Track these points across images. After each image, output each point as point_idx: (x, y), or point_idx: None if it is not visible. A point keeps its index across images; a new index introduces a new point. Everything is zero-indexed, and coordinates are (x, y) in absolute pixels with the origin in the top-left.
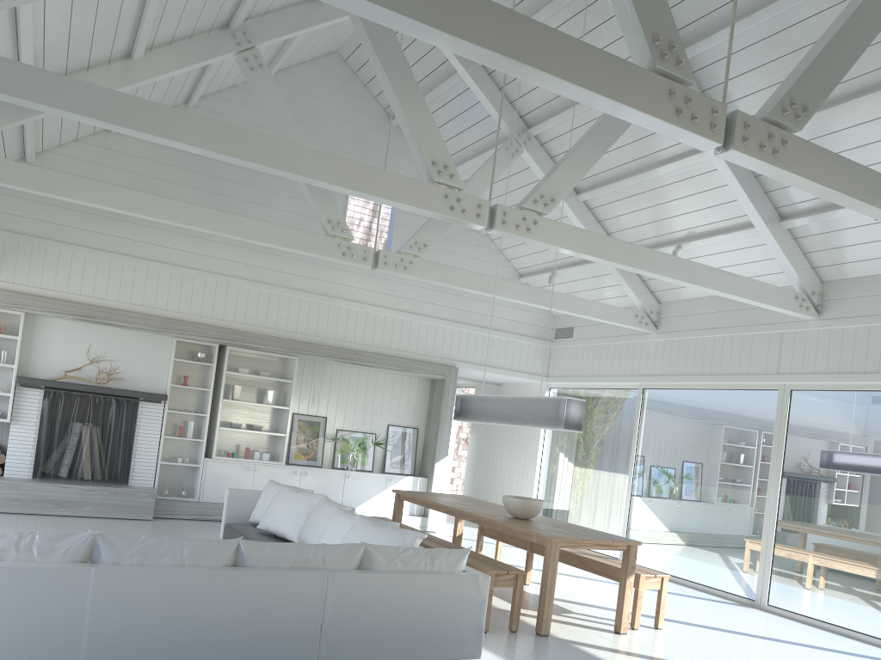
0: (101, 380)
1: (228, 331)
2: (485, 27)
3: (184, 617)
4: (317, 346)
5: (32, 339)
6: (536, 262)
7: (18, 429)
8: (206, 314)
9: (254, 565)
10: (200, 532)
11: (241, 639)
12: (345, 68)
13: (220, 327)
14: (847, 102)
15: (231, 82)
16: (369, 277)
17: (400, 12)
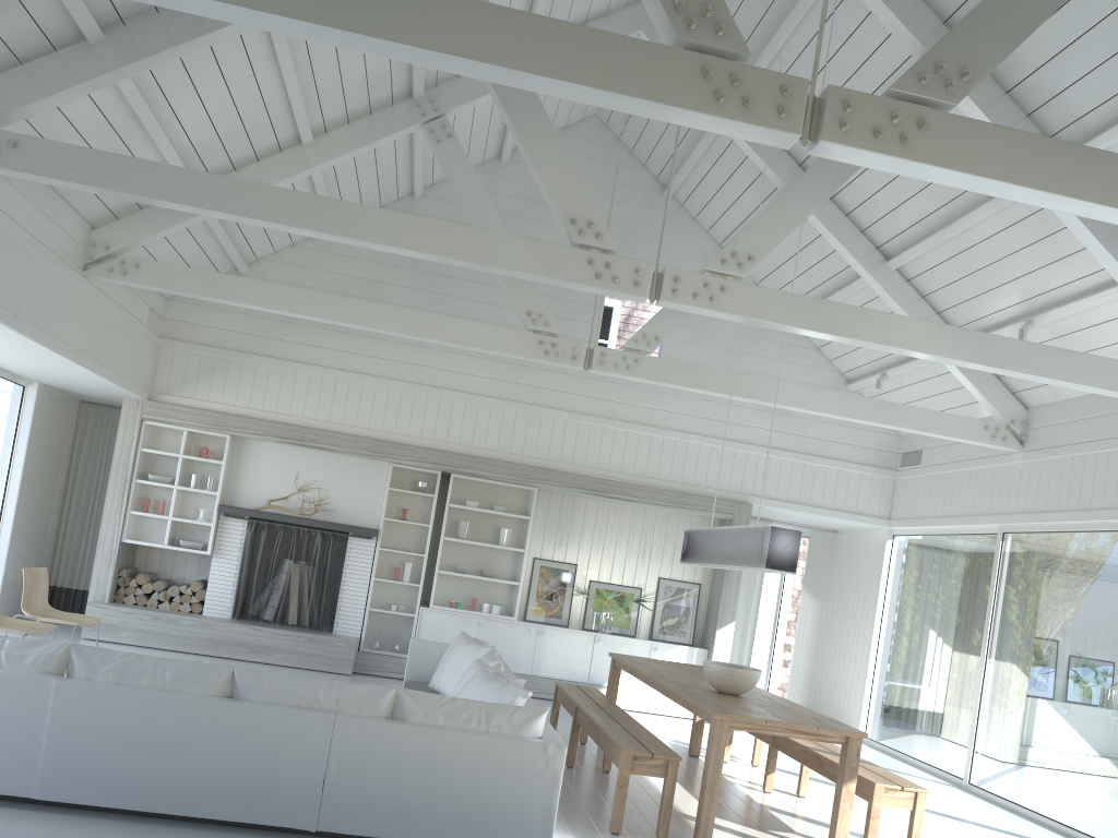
0: (304, 510)
1: (450, 455)
2: (403, 17)
3: (153, 749)
4: (559, 474)
5: (239, 465)
6: (862, 361)
7: (219, 563)
8: (427, 435)
9: (249, 698)
10: None
11: (221, 785)
12: (605, 133)
13: (441, 451)
14: None
15: None
16: (631, 387)
17: (282, 14)
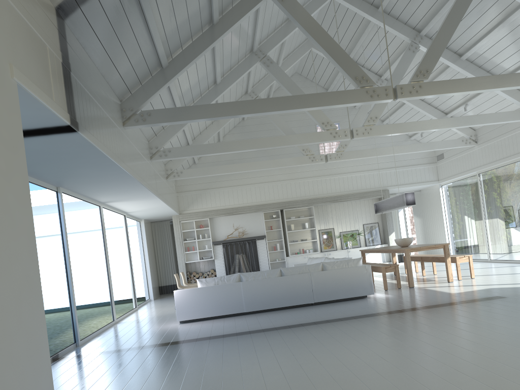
0: (240, 235)
1: (282, 203)
2: (297, 103)
3: (269, 292)
4: (320, 199)
5: (213, 227)
6: None
7: (217, 261)
8: (272, 199)
9: (286, 274)
10: None
11: (287, 297)
12: (301, 77)
13: (278, 203)
14: (494, 30)
15: None
16: (335, 162)
17: (272, 111)
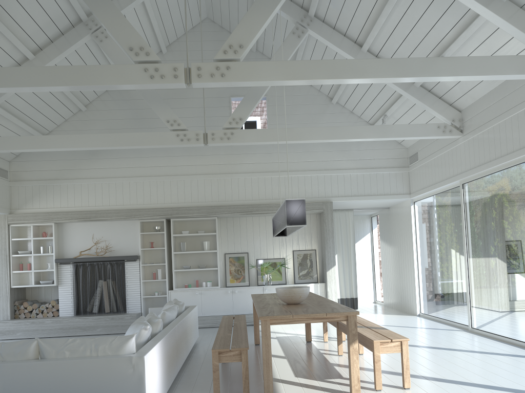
0: (98, 253)
1: (167, 209)
2: None
3: None
4: (226, 207)
5: (63, 237)
6: (374, 112)
7: (62, 288)
8: (154, 202)
9: None
10: None
11: None
12: (214, 26)
13: (162, 208)
14: None
15: None
16: (255, 154)
17: None
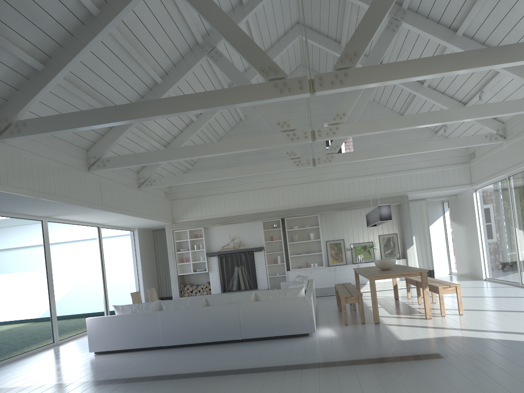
0: (235, 247)
1: (282, 211)
2: (189, 103)
3: (189, 325)
4: (325, 206)
5: (209, 237)
6: None
7: (212, 274)
8: (271, 206)
9: (212, 304)
10: None
11: (211, 331)
12: (307, 69)
13: (278, 211)
14: None
15: None
16: (344, 164)
17: (159, 115)
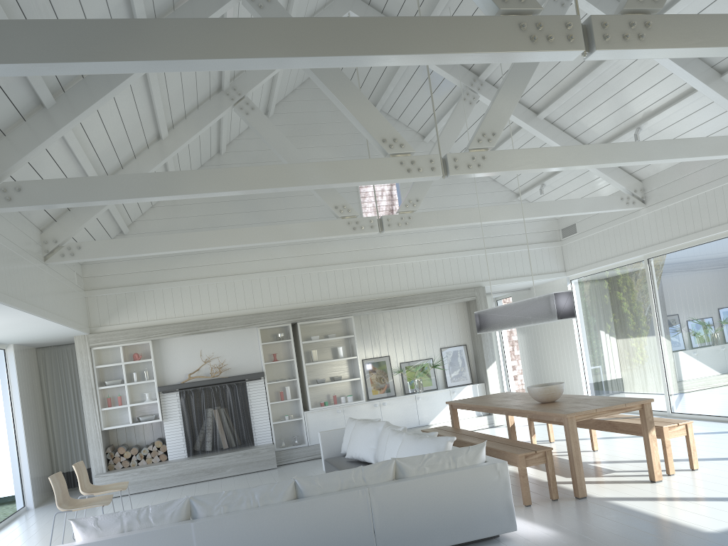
0: (214, 374)
1: (294, 311)
2: (339, 39)
3: (266, 545)
4: (364, 303)
5: (161, 358)
6: (526, 180)
7: (169, 424)
8: (275, 303)
9: (310, 494)
10: (311, 469)
11: None
12: None
13: (288, 310)
14: None
15: (245, 125)
16: (391, 236)
17: (267, 56)
